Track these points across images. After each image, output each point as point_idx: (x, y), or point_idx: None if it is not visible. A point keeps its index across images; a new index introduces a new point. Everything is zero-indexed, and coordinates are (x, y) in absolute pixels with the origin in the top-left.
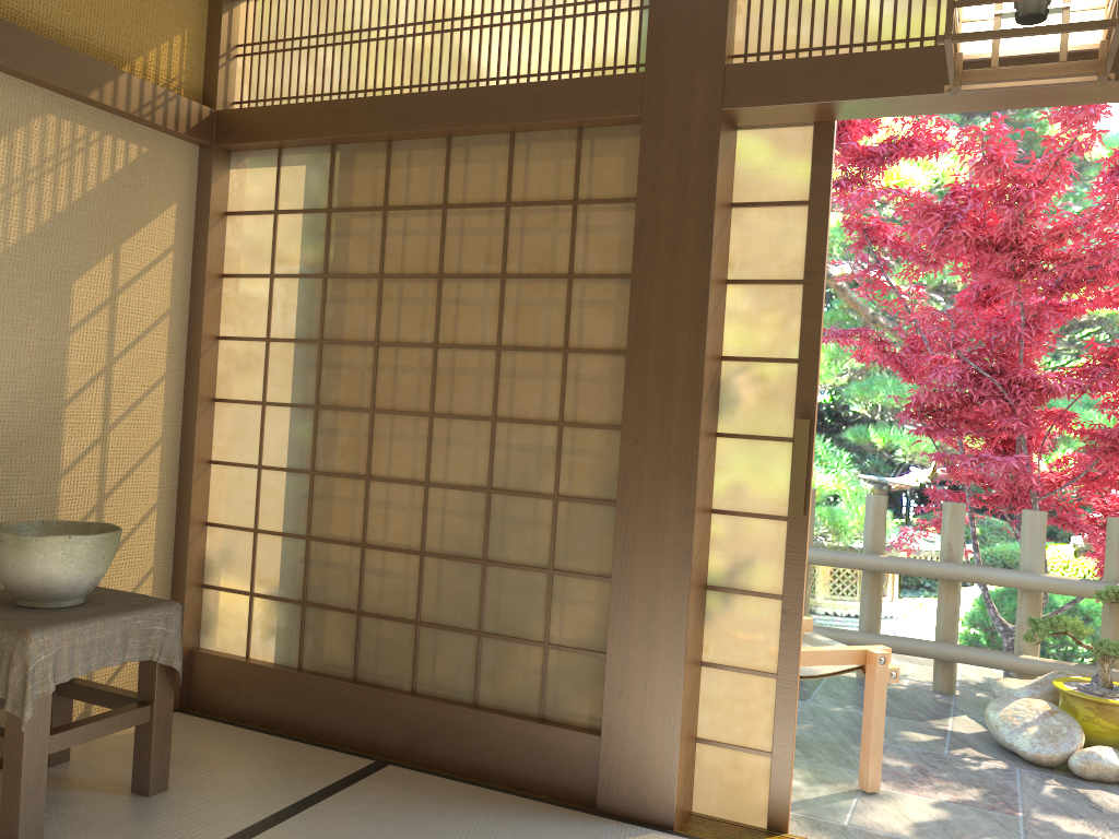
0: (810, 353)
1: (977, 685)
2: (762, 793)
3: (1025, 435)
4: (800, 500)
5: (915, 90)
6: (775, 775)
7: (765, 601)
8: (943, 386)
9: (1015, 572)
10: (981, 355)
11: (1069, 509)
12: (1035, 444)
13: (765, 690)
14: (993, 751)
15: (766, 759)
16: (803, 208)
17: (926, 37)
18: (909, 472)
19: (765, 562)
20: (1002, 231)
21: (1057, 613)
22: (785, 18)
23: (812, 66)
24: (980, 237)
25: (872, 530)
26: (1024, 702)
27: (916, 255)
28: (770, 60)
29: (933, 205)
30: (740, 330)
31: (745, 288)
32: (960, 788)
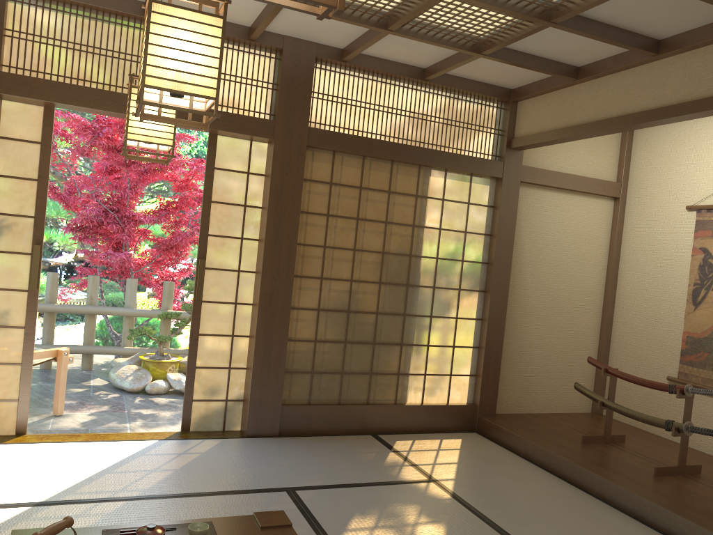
0: (41, 214)
1: (102, 365)
2: (13, 419)
3: (129, 242)
4: (36, 282)
5: (95, 106)
6: (20, 409)
7: (16, 330)
8: (89, 216)
9: (123, 308)
10: (108, 201)
11: (147, 276)
12: (132, 244)
13: (15, 371)
14: (113, 390)
15: (15, 403)
16: (38, 145)
17: (99, 82)
18: (62, 255)
19: (16, 311)
20: (121, 144)
21: (140, 326)
22: (31, 54)
23: (47, 83)
24: (110, 144)
25: (51, 291)
26: (127, 367)
27: (77, 148)
28: (25, 75)
29: (88, 125)
30: (3, 200)
31: (6, 180)
32: (100, 406)
